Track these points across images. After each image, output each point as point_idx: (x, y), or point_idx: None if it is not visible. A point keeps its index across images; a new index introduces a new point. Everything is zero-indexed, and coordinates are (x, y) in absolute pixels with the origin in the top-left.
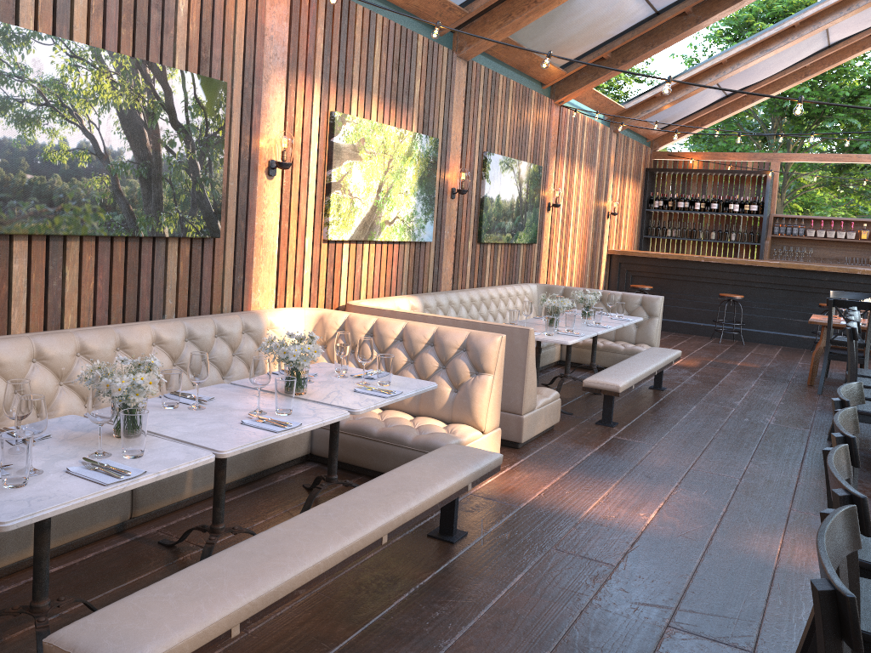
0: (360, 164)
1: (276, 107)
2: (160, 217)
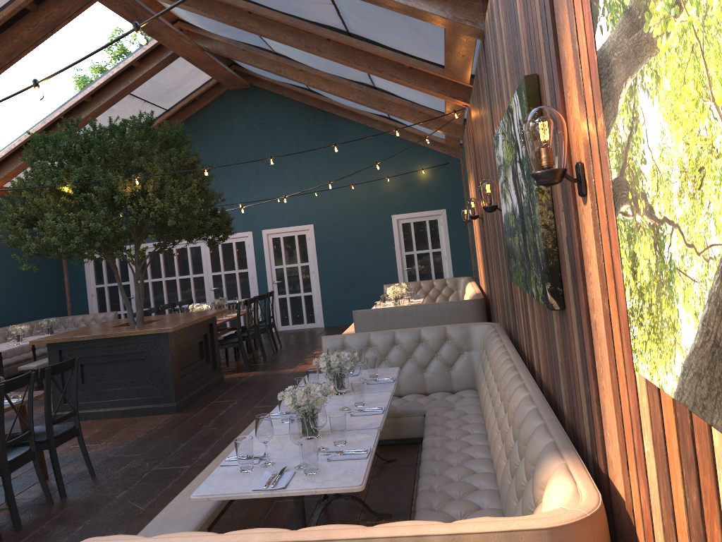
0: (651, 70)
1: (568, 51)
2: (531, 275)
